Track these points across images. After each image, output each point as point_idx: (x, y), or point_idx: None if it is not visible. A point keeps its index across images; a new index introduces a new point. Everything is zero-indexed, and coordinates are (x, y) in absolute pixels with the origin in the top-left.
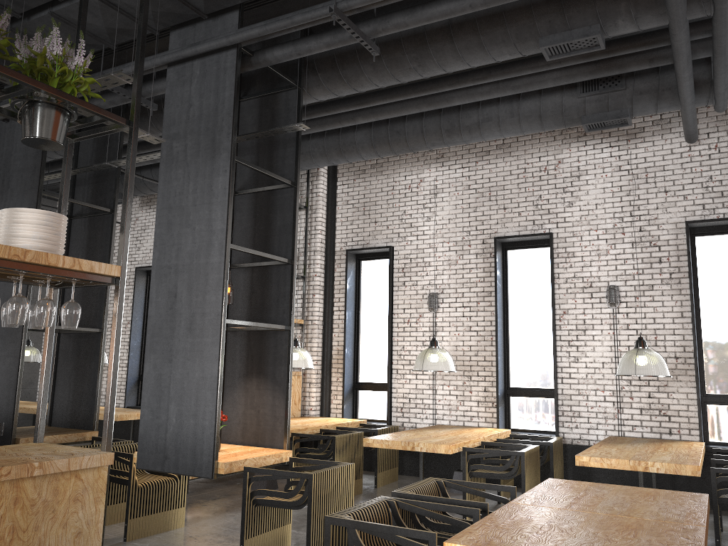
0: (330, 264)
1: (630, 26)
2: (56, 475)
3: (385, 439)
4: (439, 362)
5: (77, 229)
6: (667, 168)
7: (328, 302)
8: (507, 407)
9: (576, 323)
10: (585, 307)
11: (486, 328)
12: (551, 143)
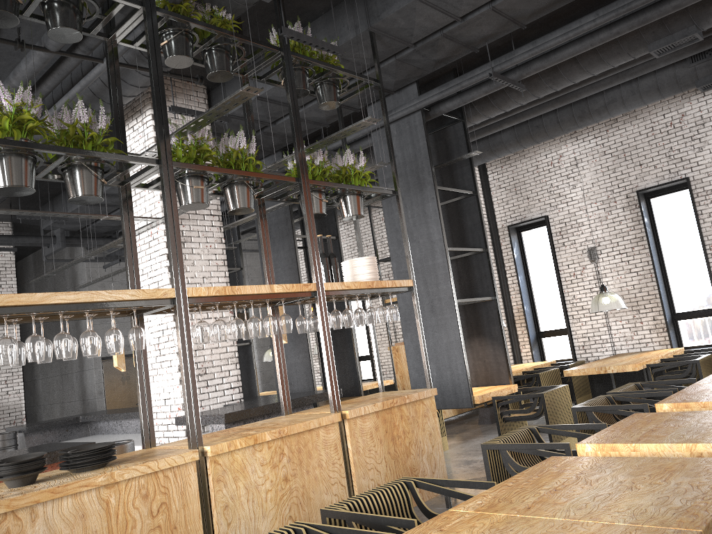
0: (495, 240)
1: None
2: (414, 403)
3: (581, 368)
4: (611, 303)
5: None
6: None
7: (500, 271)
8: (676, 329)
9: None
10: None
11: (644, 267)
12: (671, 100)
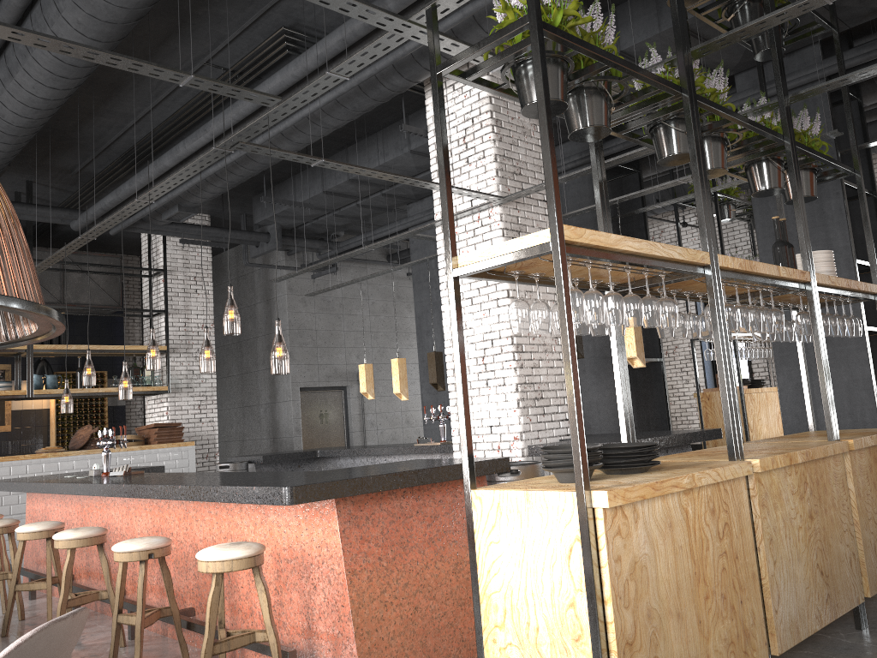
0: None
1: None
2: None
3: None
4: None
5: None
6: None
7: None
8: None
9: None
10: None
11: None
12: None
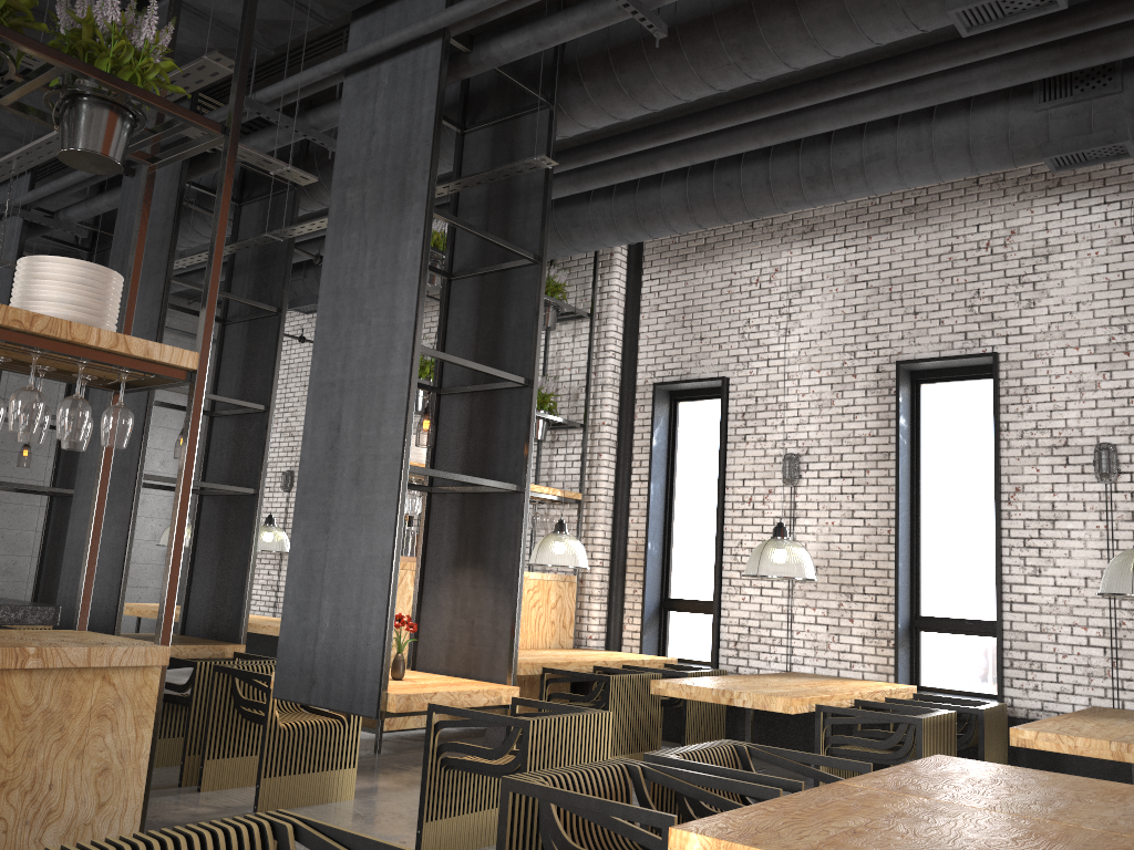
0: (627, 406)
1: None
2: (69, 673)
3: (687, 683)
4: (785, 562)
5: (231, 339)
6: None
7: (622, 467)
8: (914, 648)
9: (1038, 509)
10: (1055, 481)
11: (880, 513)
12: (998, 201)
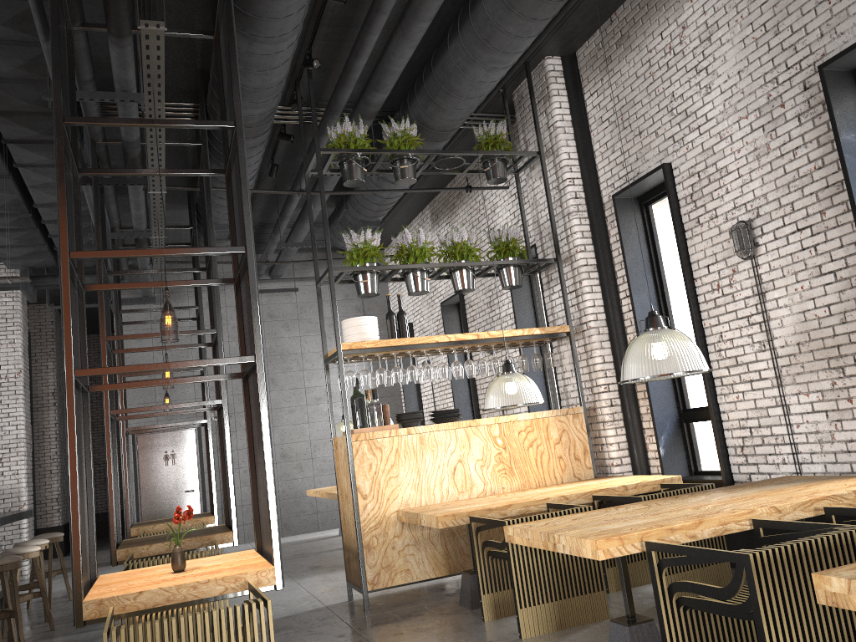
0: (600, 226)
1: None
2: None
3: (534, 526)
4: (649, 358)
5: None
6: None
7: (609, 288)
8: None
9: None
10: None
11: (849, 260)
12: None
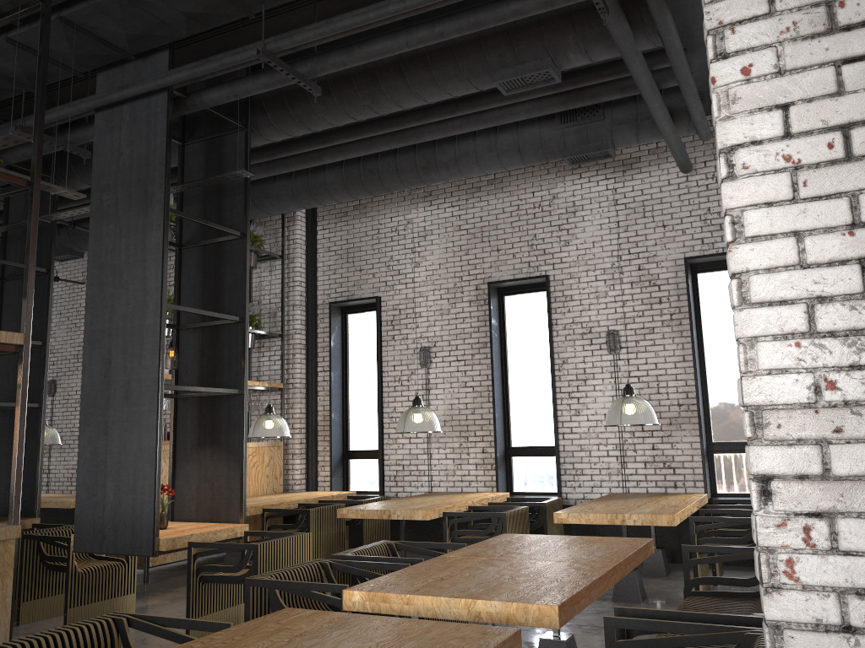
0: (312, 319)
1: (582, 59)
2: None
3: (361, 508)
4: (421, 422)
5: (10, 292)
6: (664, 201)
7: (311, 362)
8: (508, 468)
9: (576, 373)
10: (585, 355)
11: (482, 382)
12: (545, 176)
